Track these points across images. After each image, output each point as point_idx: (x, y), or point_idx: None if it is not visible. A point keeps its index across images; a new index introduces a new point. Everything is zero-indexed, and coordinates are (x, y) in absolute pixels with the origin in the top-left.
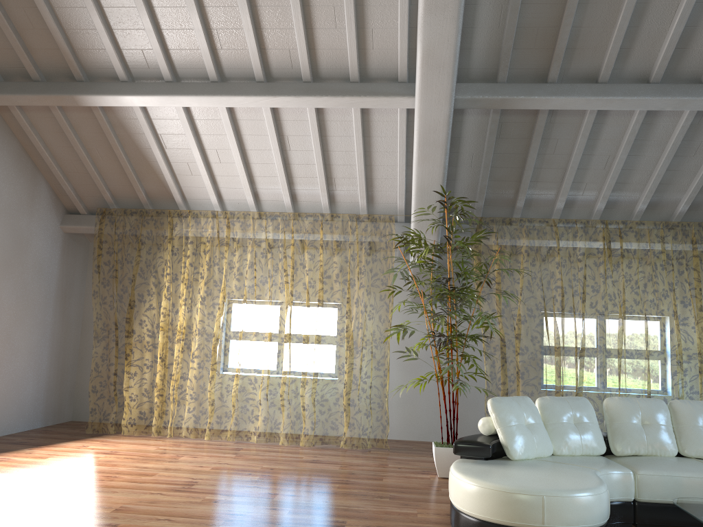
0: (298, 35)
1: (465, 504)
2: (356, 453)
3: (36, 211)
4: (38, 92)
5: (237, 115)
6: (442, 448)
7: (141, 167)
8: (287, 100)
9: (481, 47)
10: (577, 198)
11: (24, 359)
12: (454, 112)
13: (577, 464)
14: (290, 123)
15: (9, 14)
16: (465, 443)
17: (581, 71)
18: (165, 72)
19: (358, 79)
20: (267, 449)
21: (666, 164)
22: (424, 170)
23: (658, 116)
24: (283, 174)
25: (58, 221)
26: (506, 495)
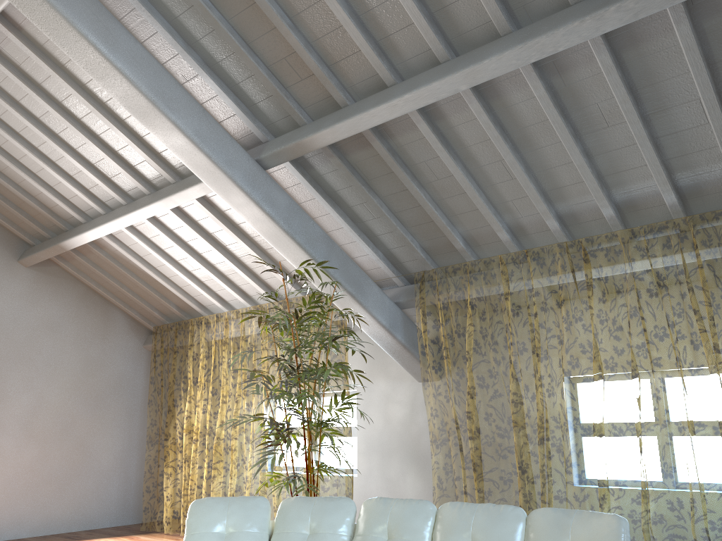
0: (133, 147)
1: None
2: None
3: (111, 337)
4: (45, 247)
5: (168, 226)
6: None
7: (157, 286)
8: (158, 205)
9: (262, 98)
10: (521, 222)
11: (106, 464)
12: (305, 168)
13: None
14: (205, 221)
15: (6, 197)
16: None
17: (367, 81)
18: (97, 207)
19: None
20: None
21: (574, 149)
22: (273, 239)
23: (504, 95)
24: (237, 268)
25: (140, 342)
26: None
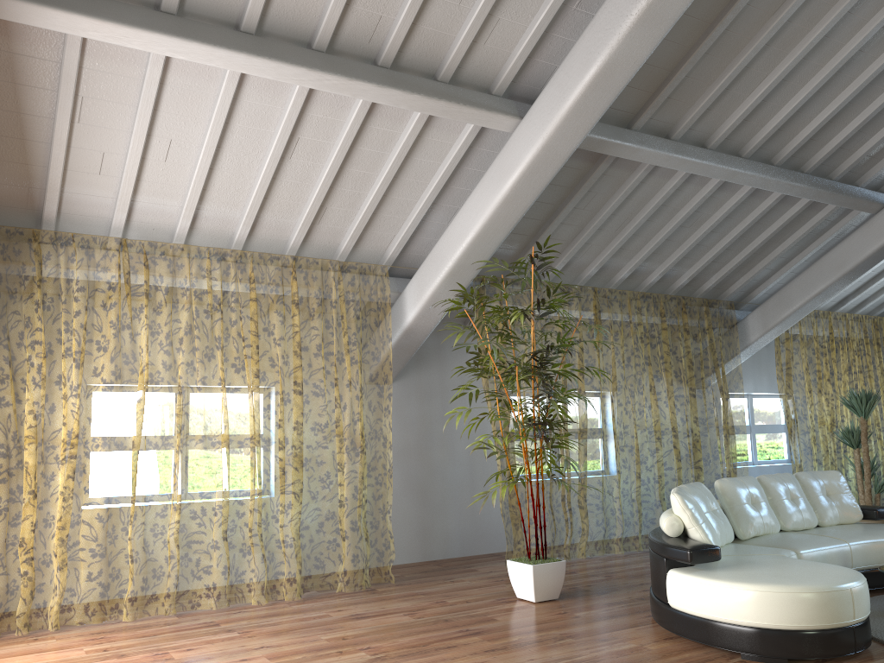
0: None
1: (766, 617)
2: (368, 595)
3: None
4: None
5: (241, 92)
6: (540, 565)
7: (2, 147)
8: (364, 88)
9: None
10: (573, 261)
11: None
12: None
13: (760, 554)
14: (315, 120)
15: None
16: (700, 548)
17: (660, 123)
18: None
19: (448, 80)
20: (251, 615)
21: (669, 233)
22: (502, 213)
23: (688, 183)
24: (264, 193)
25: None
26: (821, 595)
